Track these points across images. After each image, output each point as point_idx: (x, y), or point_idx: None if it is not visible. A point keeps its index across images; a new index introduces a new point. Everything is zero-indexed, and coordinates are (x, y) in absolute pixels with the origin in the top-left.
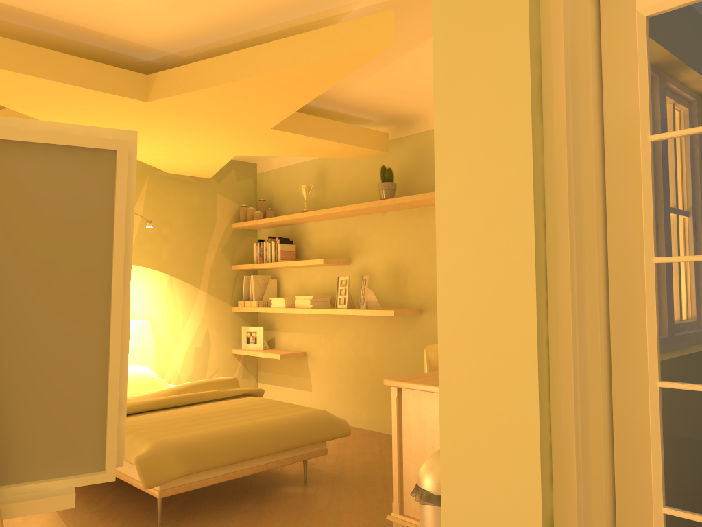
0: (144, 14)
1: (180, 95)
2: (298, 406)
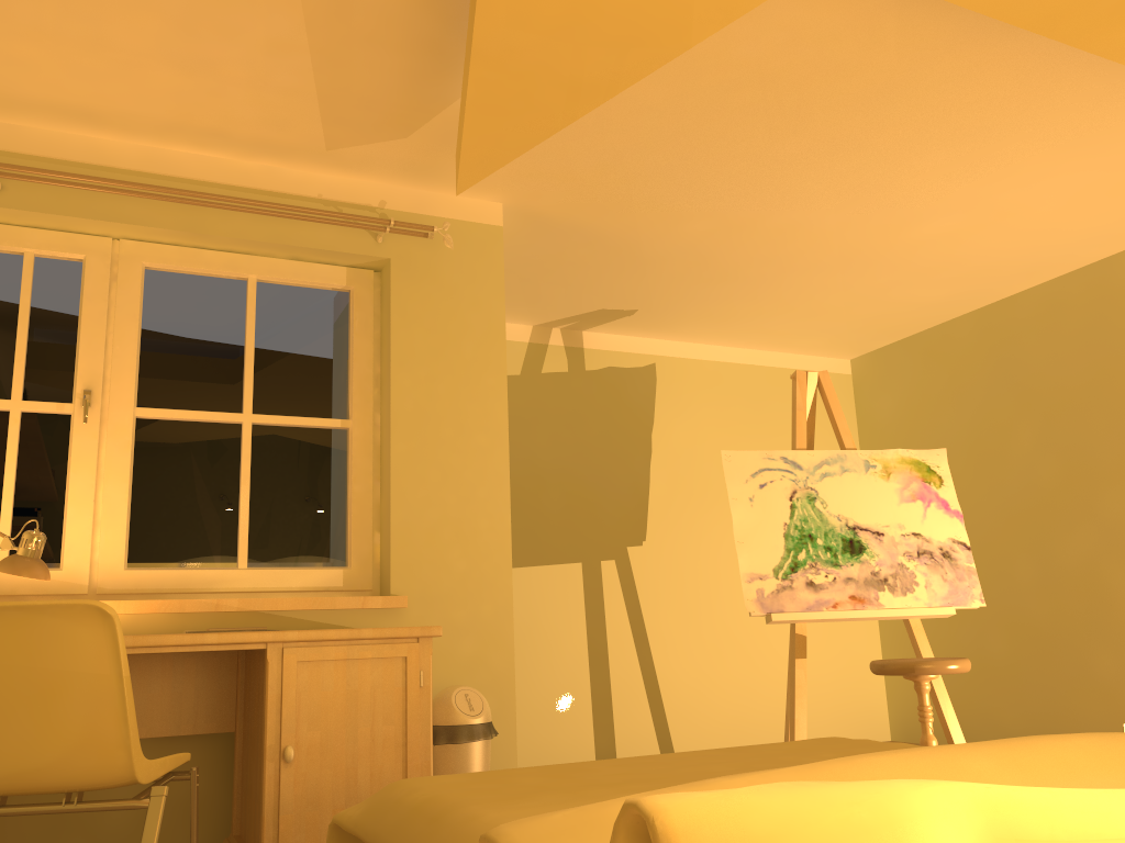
0: (779, 11)
1: (745, 12)
2: (447, 791)
